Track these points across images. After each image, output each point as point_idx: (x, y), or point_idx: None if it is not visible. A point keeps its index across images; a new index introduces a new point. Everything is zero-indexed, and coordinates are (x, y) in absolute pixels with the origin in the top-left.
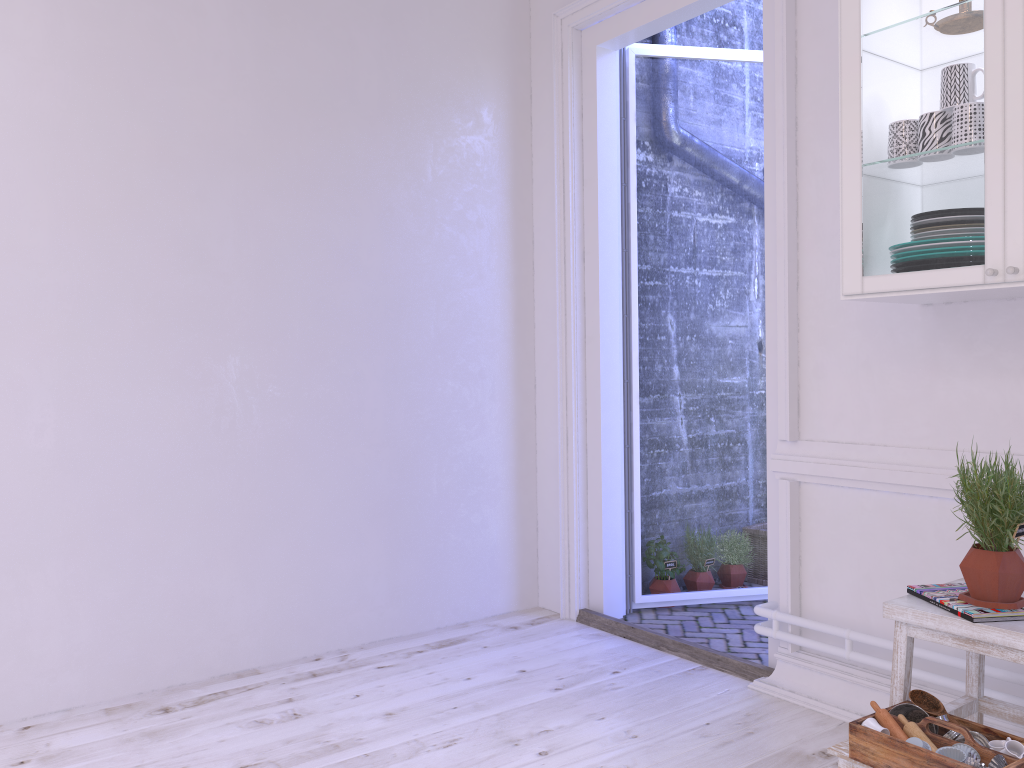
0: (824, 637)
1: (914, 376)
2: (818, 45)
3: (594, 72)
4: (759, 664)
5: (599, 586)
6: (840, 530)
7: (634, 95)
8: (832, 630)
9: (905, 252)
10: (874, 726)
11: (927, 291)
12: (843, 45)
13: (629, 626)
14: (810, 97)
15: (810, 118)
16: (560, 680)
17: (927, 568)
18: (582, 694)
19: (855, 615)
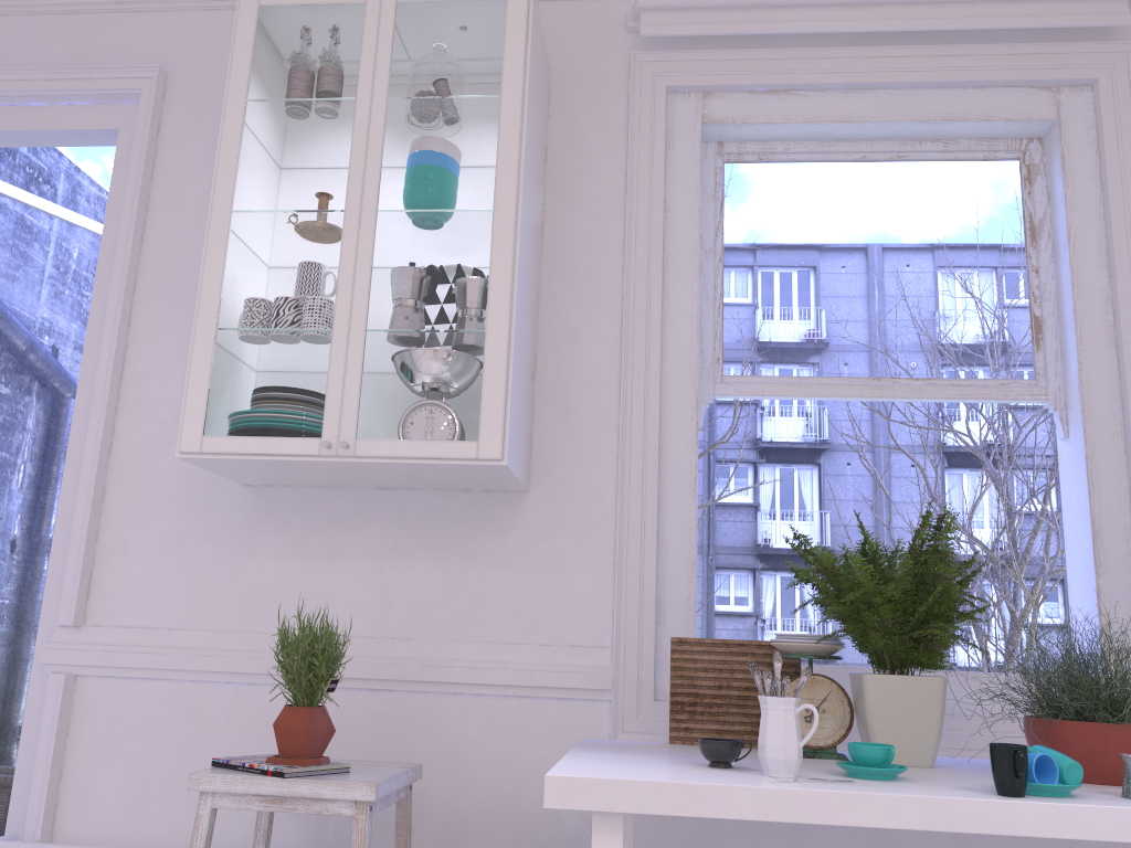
0: None
1: (226, 556)
2: (171, 216)
3: None
4: None
5: None
6: (120, 729)
7: None
8: None
9: (250, 417)
10: None
11: (266, 457)
12: (214, 213)
13: None
14: (155, 262)
15: (152, 283)
16: None
17: None
18: None
19: (123, 830)
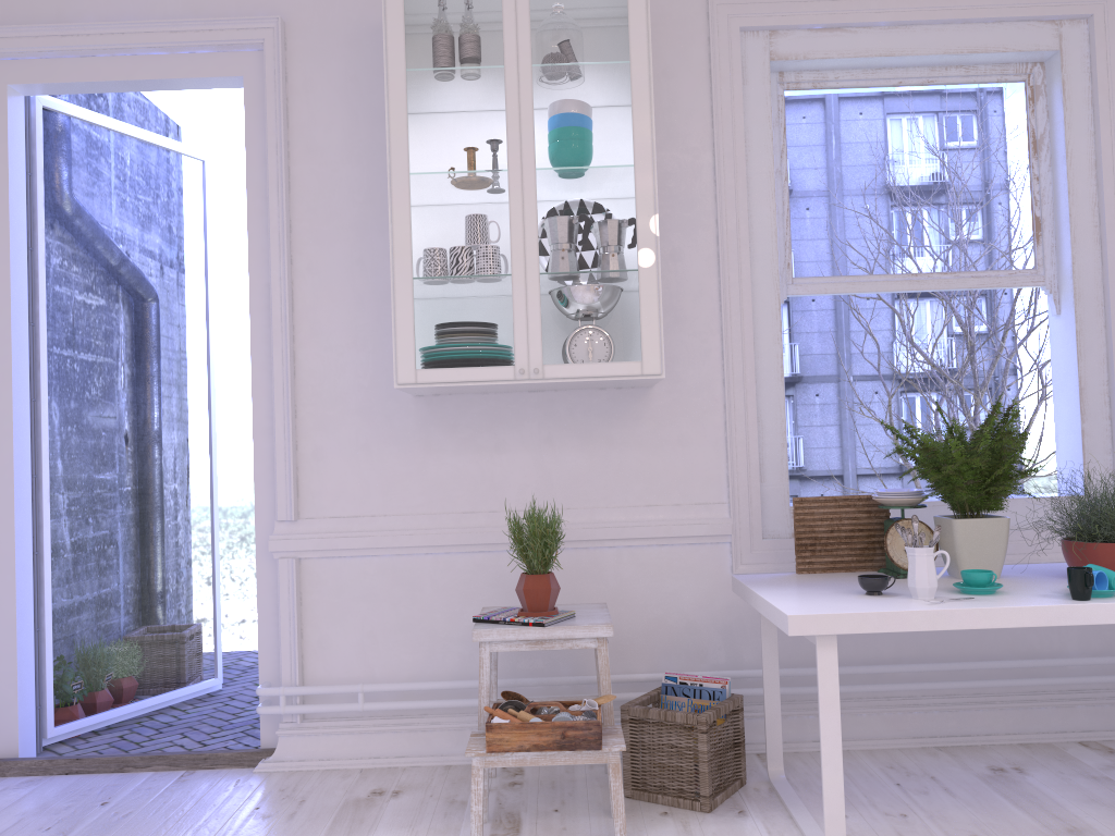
0: (329, 700)
1: (410, 455)
2: (312, 161)
3: (4, 114)
4: (253, 749)
5: (12, 726)
6: (344, 597)
7: (42, 150)
8: (346, 688)
9: (453, 352)
10: (502, 721)
11: (470, 383)
12: (394, 177)
13: (72, 759)
14: (305, 205)
15: (305, 224)
16: (50, 830)
17: (425, 614)
18: (97, 831)
19: (360, 671)
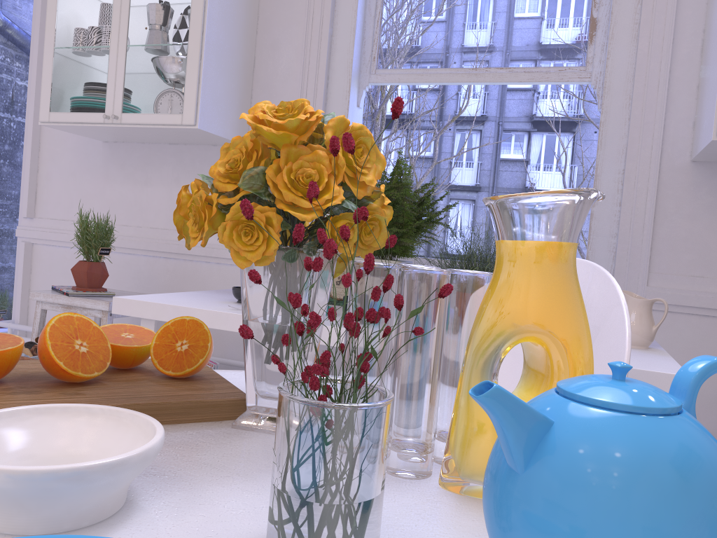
0: None
1: (97, 182)
2: None
3: None
4: None
5: None
6: (53, 272)
7: None
8: None
9: (71, 101)
10: None
11: (80, 124)
12: None
13: None
14: None
15: None
16: None
17: None
18: None
19: None
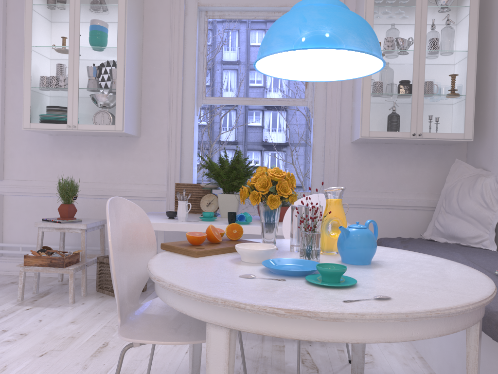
0: (12, 249)
1: (46, 157)
2: (15, 39)
3: None
4: None
5: None
6: (19, 210)
7: None
8: (15, 245)
9: (44, 117)
10: (32, 255)
11: (50, 130)
12: (25, 47)
13: None
14: (11, 57)
15: (11, 64)
16: None
17: None
18: None
19: (23, 239)
